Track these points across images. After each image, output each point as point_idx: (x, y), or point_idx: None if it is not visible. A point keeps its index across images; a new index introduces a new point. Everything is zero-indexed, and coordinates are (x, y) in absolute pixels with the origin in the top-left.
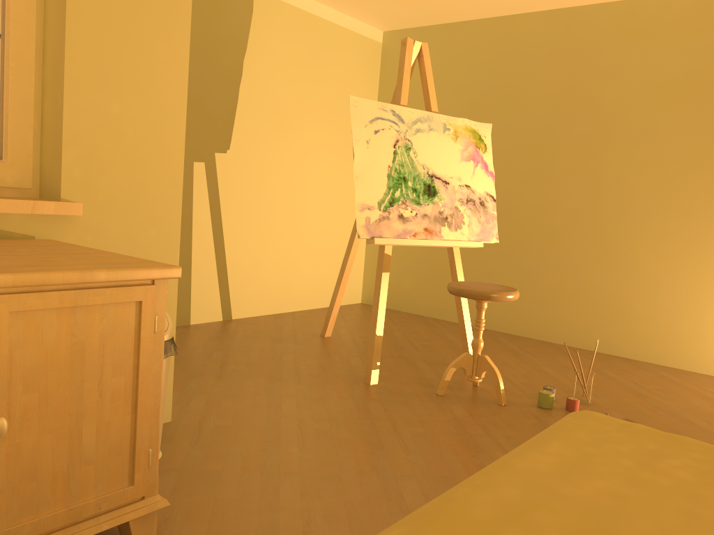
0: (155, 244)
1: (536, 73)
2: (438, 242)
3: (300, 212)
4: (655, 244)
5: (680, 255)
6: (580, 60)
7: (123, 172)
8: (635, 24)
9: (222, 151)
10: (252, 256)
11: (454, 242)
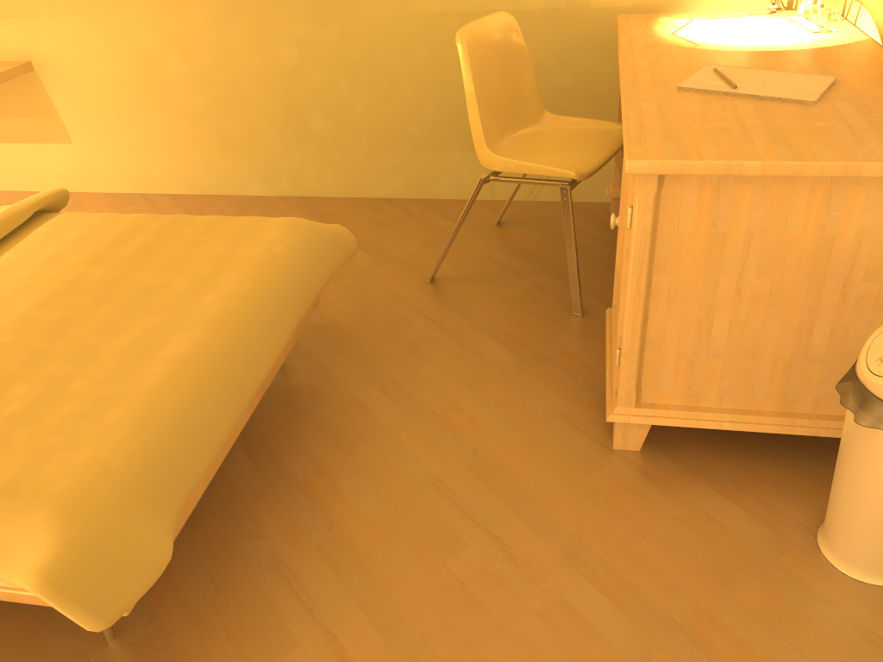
0: None
1: None
2: None
3: None
4: None
5: None
6: None
7: None
8: None
9: None
10: None
11: None
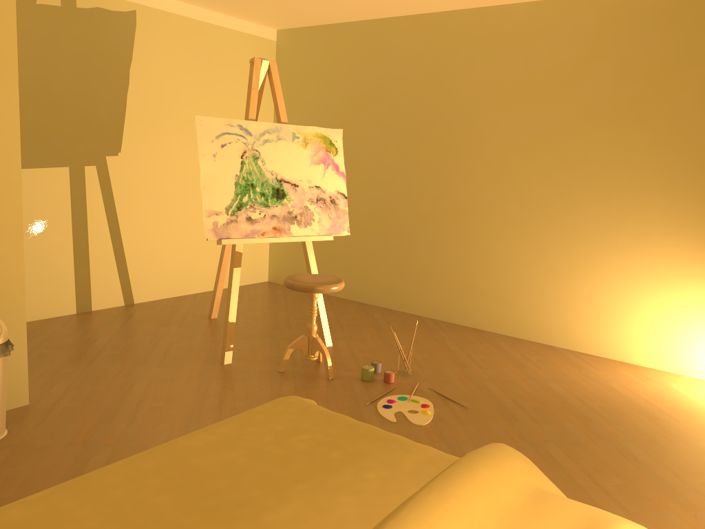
0: None
1: (403, 73)
2: (286, 238)
3: (199, 203)
4: (499, 229)
5: (519, 239)
6: (438, 62)
7: None
8: (481, 30)
9: (113, 154)
10: (151, 246)
11: (304, 237)
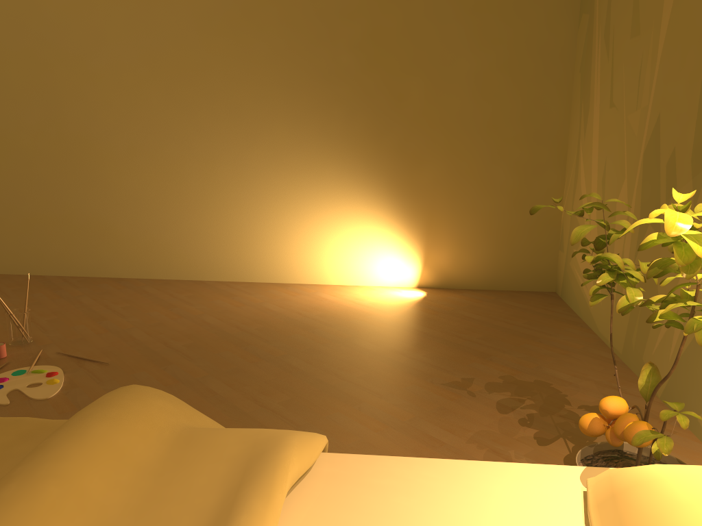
0: None
1: None
2: None
3: None
4: (125, 160)
5: (149, 169)
6: None
7: None
8: None
9: None
10: None
11: None
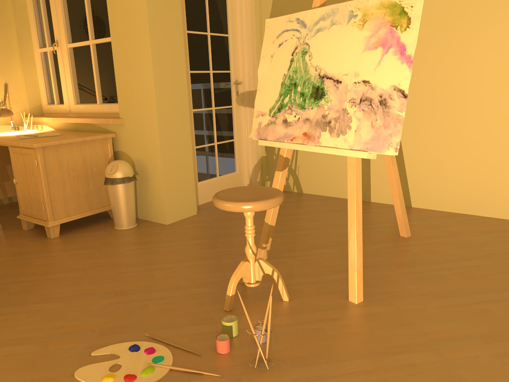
0: (150, 137)
1: None
2: (310, 147)
3: (505, 111)
4: None
5: None
6: None
7: (134, 104)
8: None
9: None
10: (434, 154)
11: (329, 149)
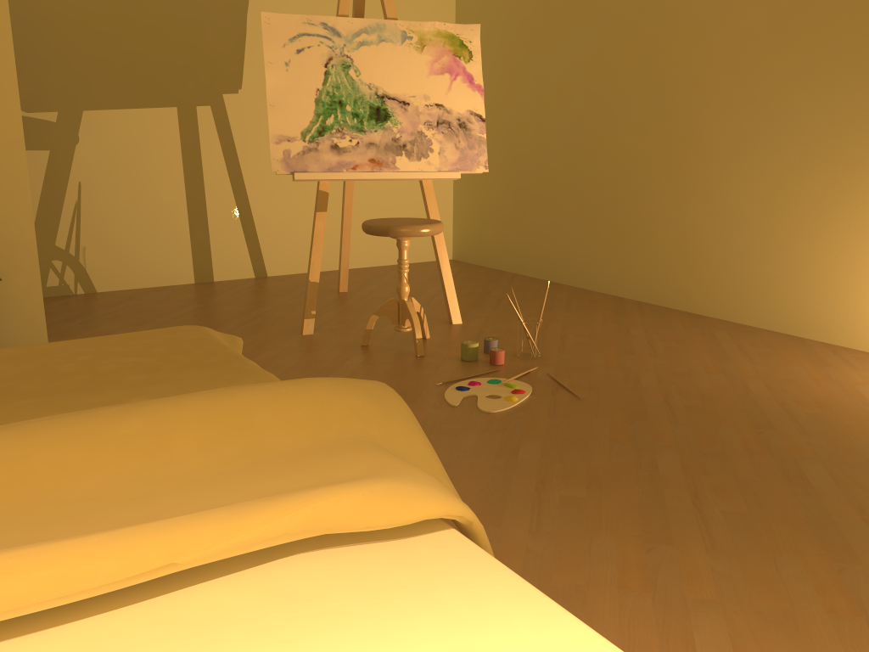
0: None
1: None
2: (388, 174)
3: None
4: (729, 162)
5: (757, 175)
6: None
7: None
8: None
9: (232, 92)
10: (287, 206)
11: (415, 173)
